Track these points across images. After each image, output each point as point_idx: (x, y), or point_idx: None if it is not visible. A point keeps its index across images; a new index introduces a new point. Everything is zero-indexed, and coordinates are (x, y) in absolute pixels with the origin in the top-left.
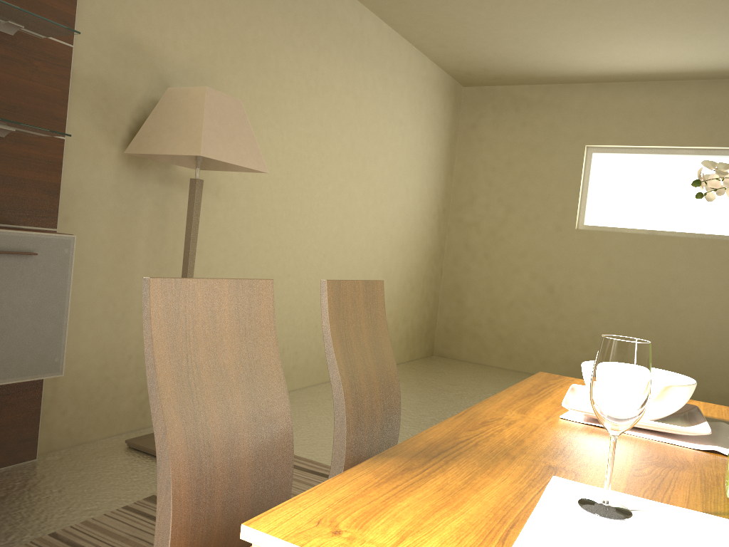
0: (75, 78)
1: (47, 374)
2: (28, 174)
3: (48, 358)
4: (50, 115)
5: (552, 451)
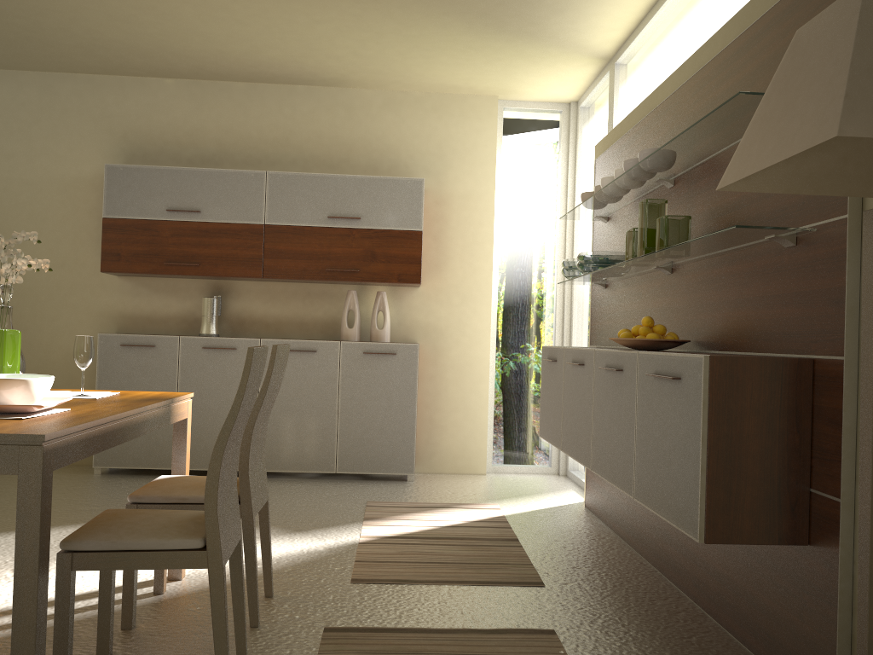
0: None
1: (688, 532)
2: (816, 283)
3: (689, 511)
4: None
5: (90, 402)
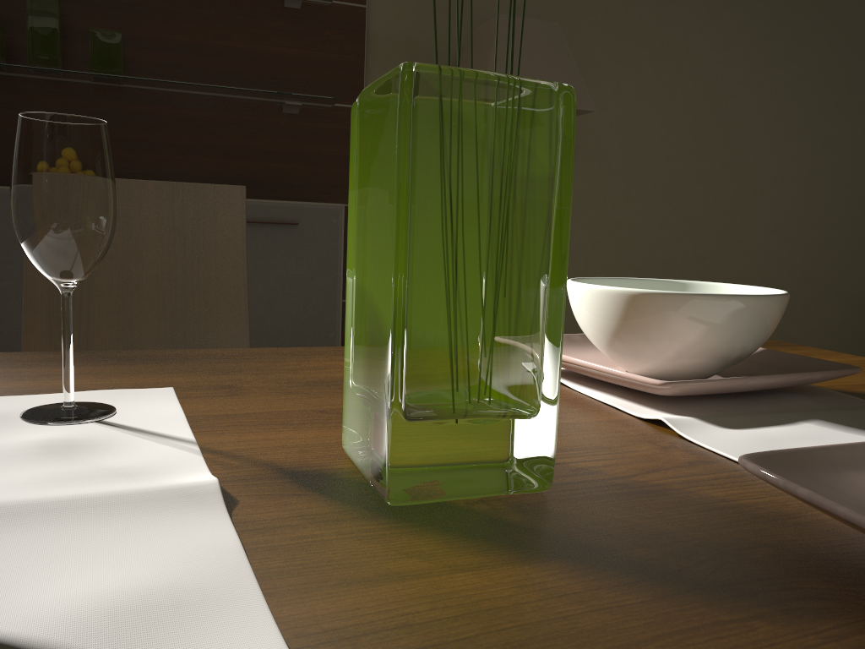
0: (375, 41)
1: None
2: (326, 149)
3: (322, 333)
4: (345, 85)
5: (312, 380)
